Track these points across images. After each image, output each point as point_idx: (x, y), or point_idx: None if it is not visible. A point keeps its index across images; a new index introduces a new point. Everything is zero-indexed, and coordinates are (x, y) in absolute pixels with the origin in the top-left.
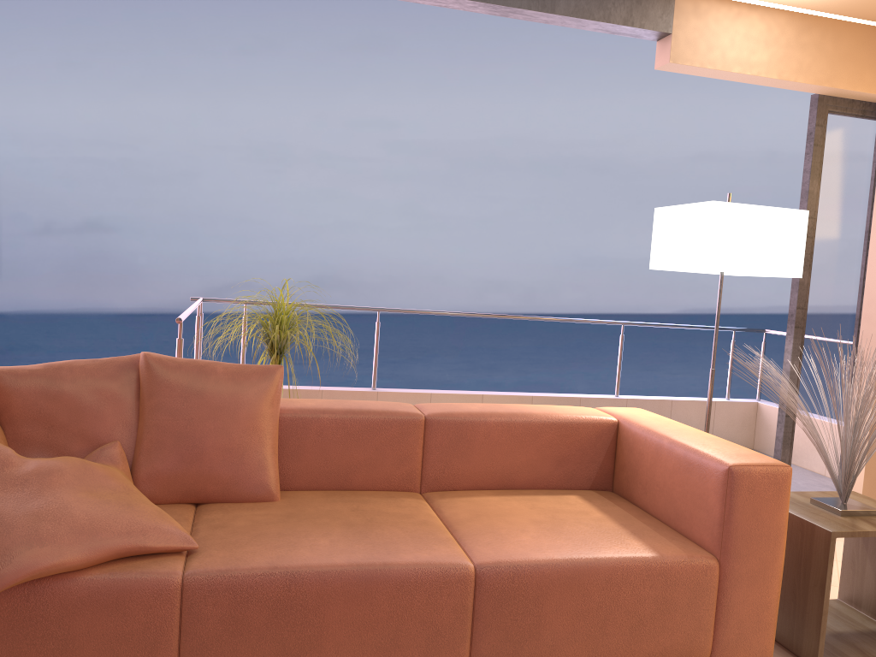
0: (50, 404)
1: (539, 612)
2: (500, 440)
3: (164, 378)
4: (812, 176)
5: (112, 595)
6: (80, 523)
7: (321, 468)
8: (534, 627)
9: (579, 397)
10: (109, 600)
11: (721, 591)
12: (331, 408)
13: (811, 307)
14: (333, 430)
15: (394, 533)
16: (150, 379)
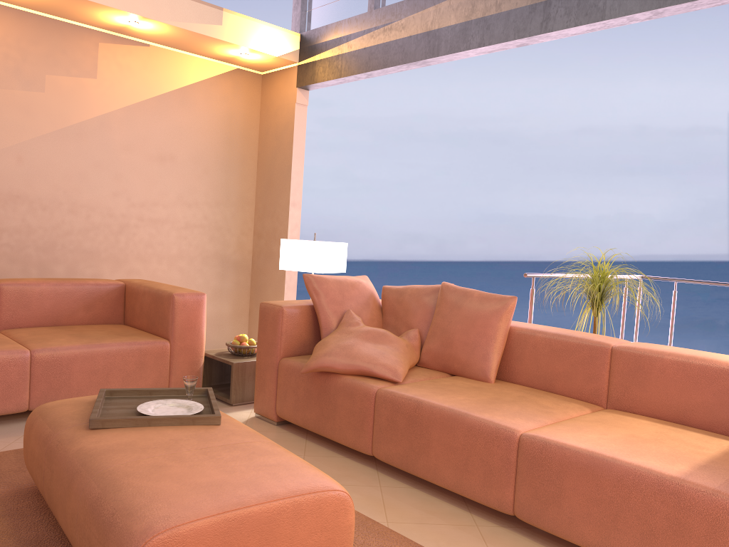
0: (398, 305)
1: (560, 485)
2: (675, 378)
3: (444, 296)
4: None
5: (350, 389)
6: (351, 353)
7: (534, 372)
8: (556, 496)
9: None
10: (348, 391)
11: None
12: (547, 330)
13: None
14: (542, 346)
15: (511, 408)
16: (439, 296)
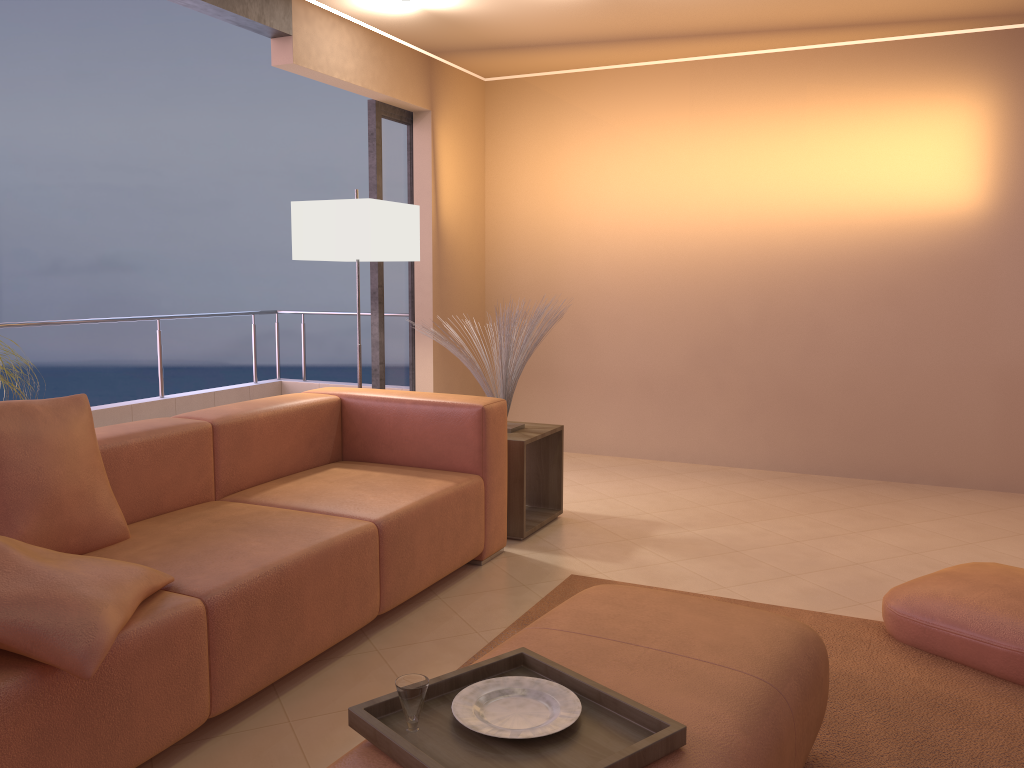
0: None
1: (413, 546)
2: (271, 433)
3: None
4: (378, 172)
5: (161, 638)
6: (100, 581)
7: (136, 498)
8: (411, 559)
9: (131, 404)
10: (159, 643)
11: (486, 499)
12: (131, 432)
13: (385, 285)
14: (142, 455)
15: (286, 523)
16: None
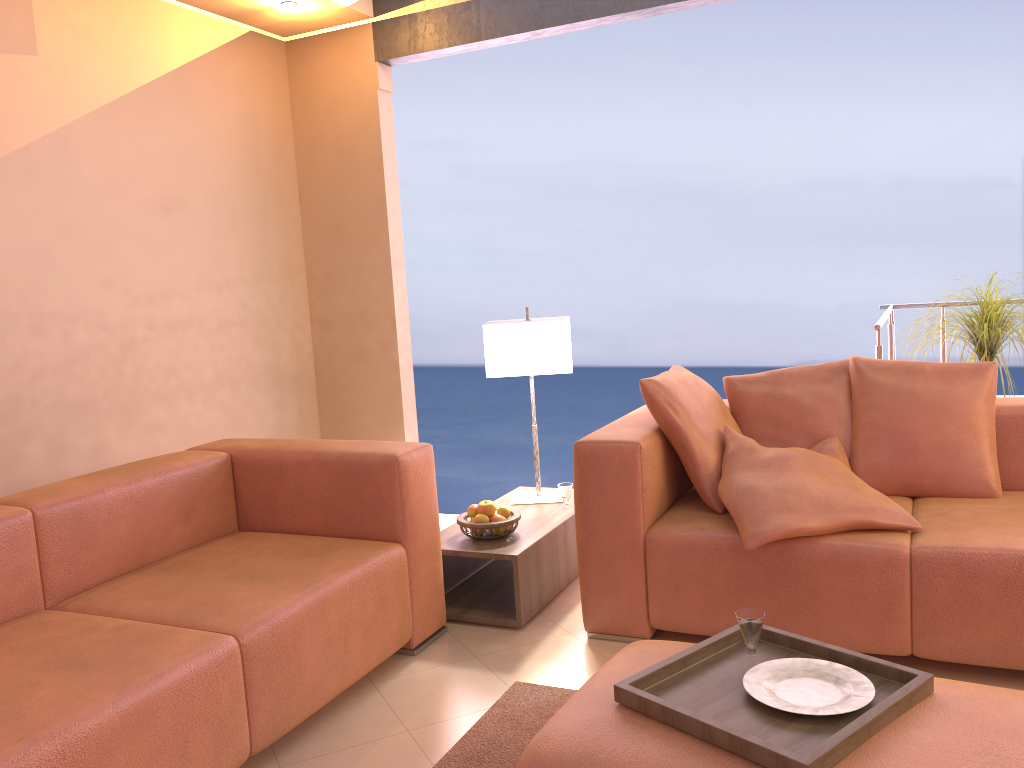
0: (775, 405)
1: None
2: None
3: (873, 379)
4: None
5: (849, 558)
6: (817, 498)
7: None
8: None
9: None
10: (846, 562)
11: None
12: None
13: None
14: None
15: None
16: (861, 380)
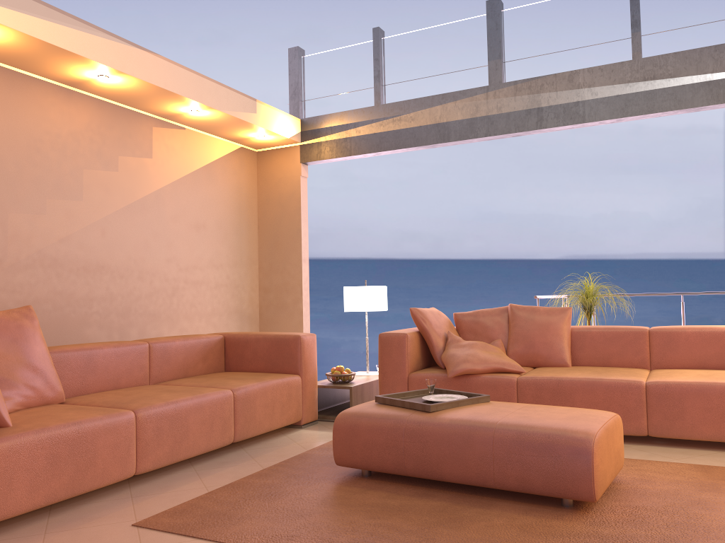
0: (475, 325)
1: (682, 406)
2: (695, 342)
3: (517, 313)
4: None
5: (492, 382)
6: (481, 358)
7: (594, 355)
8: (680, 413)
9: None
10: (491, 384)
11: None
12: (597, 327)
13: None
14: (598, 337)
15: (615, 373)
16: (512, 314)
